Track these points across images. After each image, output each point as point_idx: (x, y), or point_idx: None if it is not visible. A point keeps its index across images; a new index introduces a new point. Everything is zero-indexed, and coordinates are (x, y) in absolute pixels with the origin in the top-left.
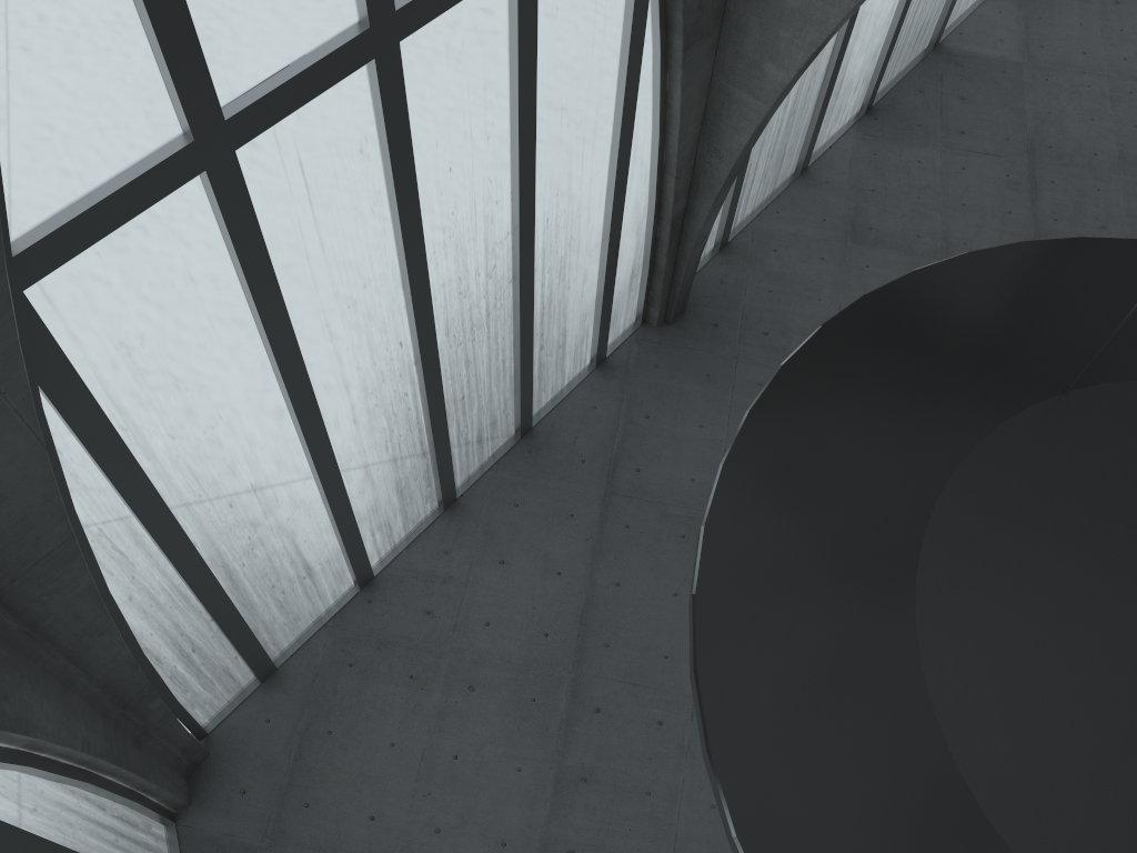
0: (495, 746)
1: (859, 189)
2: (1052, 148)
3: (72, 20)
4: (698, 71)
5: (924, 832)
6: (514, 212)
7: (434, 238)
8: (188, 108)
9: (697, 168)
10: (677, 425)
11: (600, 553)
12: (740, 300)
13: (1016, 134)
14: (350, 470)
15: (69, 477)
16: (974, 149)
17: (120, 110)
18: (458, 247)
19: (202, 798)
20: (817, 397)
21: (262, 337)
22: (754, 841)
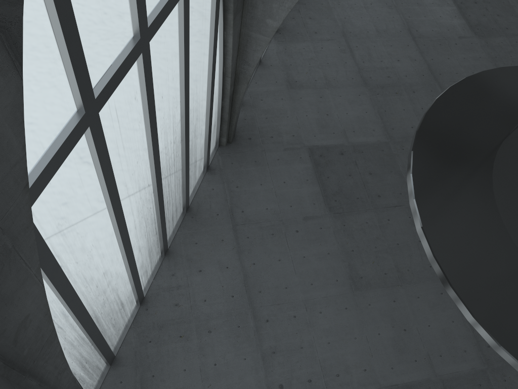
0: (230, 353)
1: (285, 65)
2: (351, 32)
3: (37, 65)
4: (237, 28)
5: None
6: (182, 110)
7: (158, 131)
8: (82, 97)
9: (237, 71)
10: (251, 187)
11: (241, 253)
12: (255, 125)
13: (336, 29)
14: (134, 251)
15: None
16: (323, 39)
17: (55, 106)
18: (165, 132)
19: None
20: (432, 160)
21: (106, 200)
22: (508, 345)
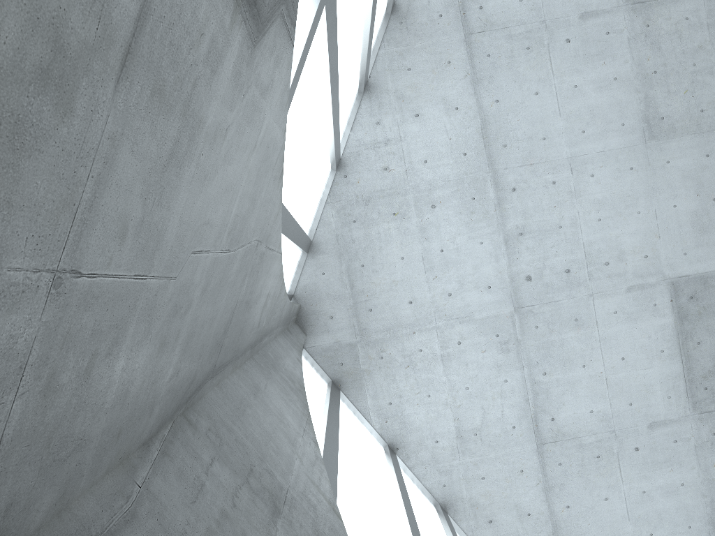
0: (462, 235)
1: None
2: None
3: None
4: None
5: None
6: None
7: None
8: None
9: None
10: None
11: (477, 83)
12: None
13: None
14: None
15: None
16: None
17: None
18: None
19: (310, 329)
20: None
21: (323, 80)
22: None
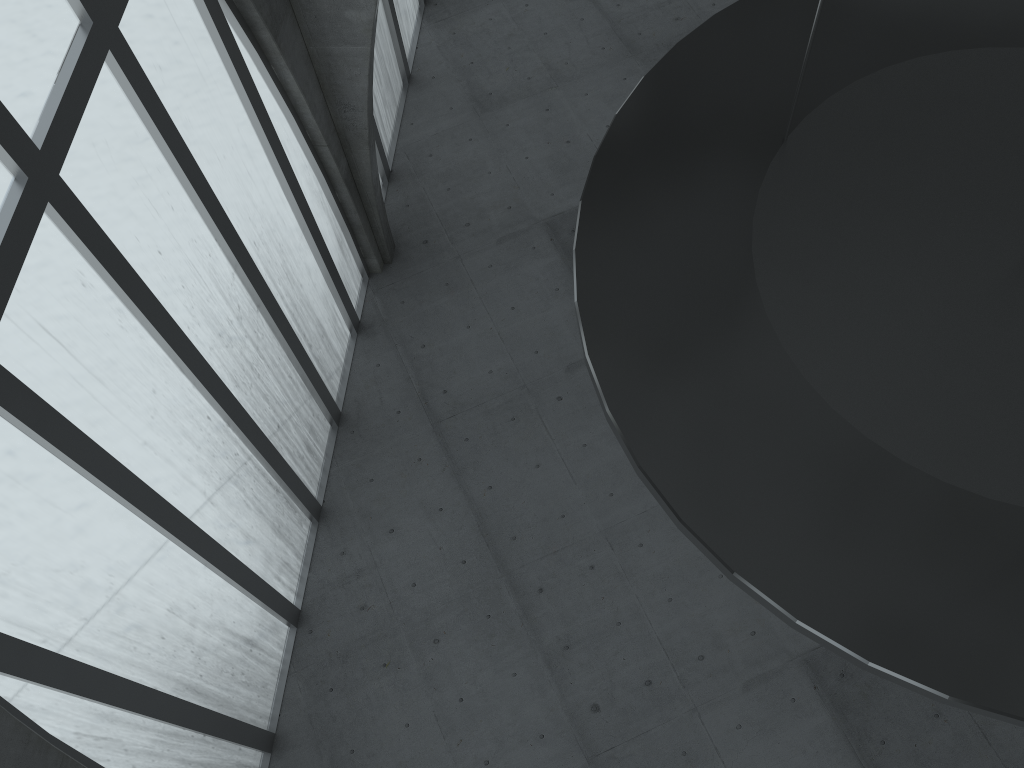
0: (485, 670)
1: (461, 68)
2: None
3: None
4: (295, 49)
5: (917, 524)
6: (228, 254)
7: (181, 316)
8: None
9: (339, 127)
10: (451, 338)
11: (461, 473)
12: (430, 211)
13: None
14: (232, 543)
15: (26, 711)
16: None
17: None
18: (203, 311)
19: None
20: (618, 257)
21: (103, 488)
22: (812, 614)
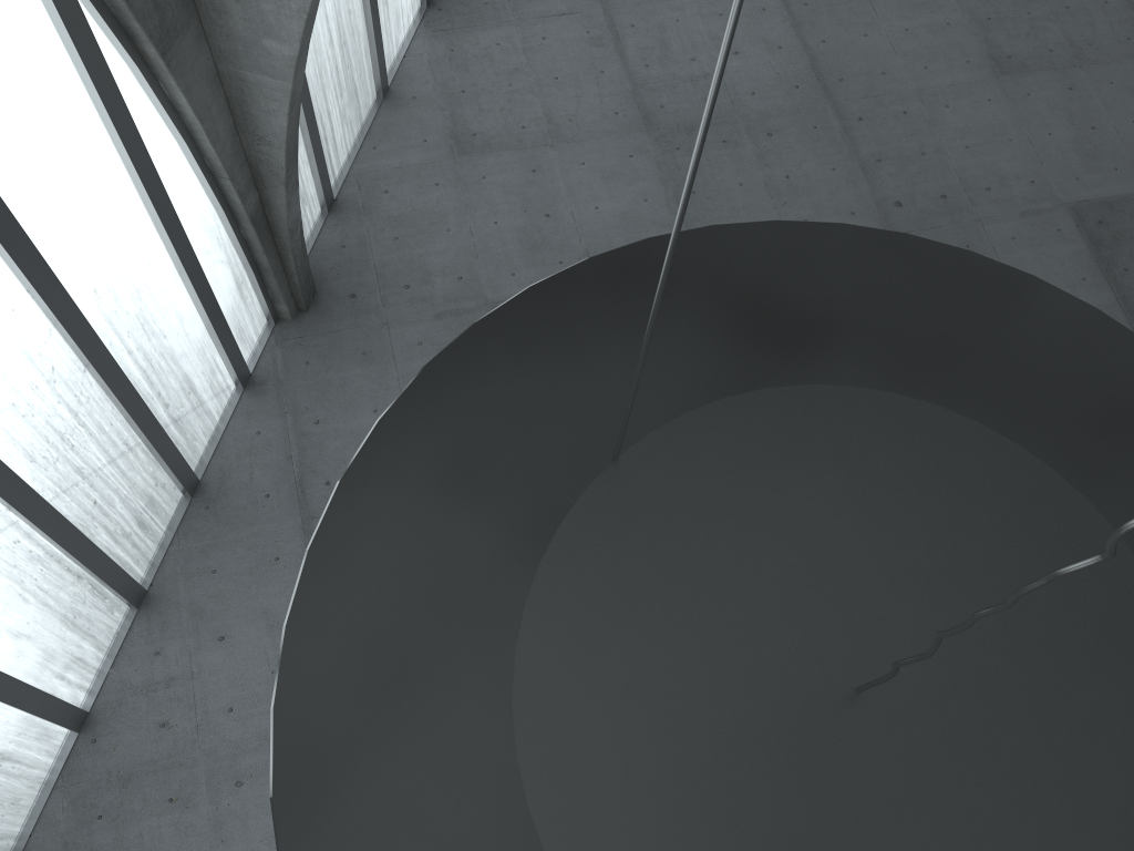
0: None
1: (449, 94)
2: None
3: None
4: (196, 67)
5: None
6: (44, 308)
7: None
8: None
9: (251, 159)
10: (352, 419)
11: None
12: (369, 259)
13: None
14: None
15: None
16: (547, 13)
17: None
18: None
19: None
20: (357, 575)
21: None
22: None
